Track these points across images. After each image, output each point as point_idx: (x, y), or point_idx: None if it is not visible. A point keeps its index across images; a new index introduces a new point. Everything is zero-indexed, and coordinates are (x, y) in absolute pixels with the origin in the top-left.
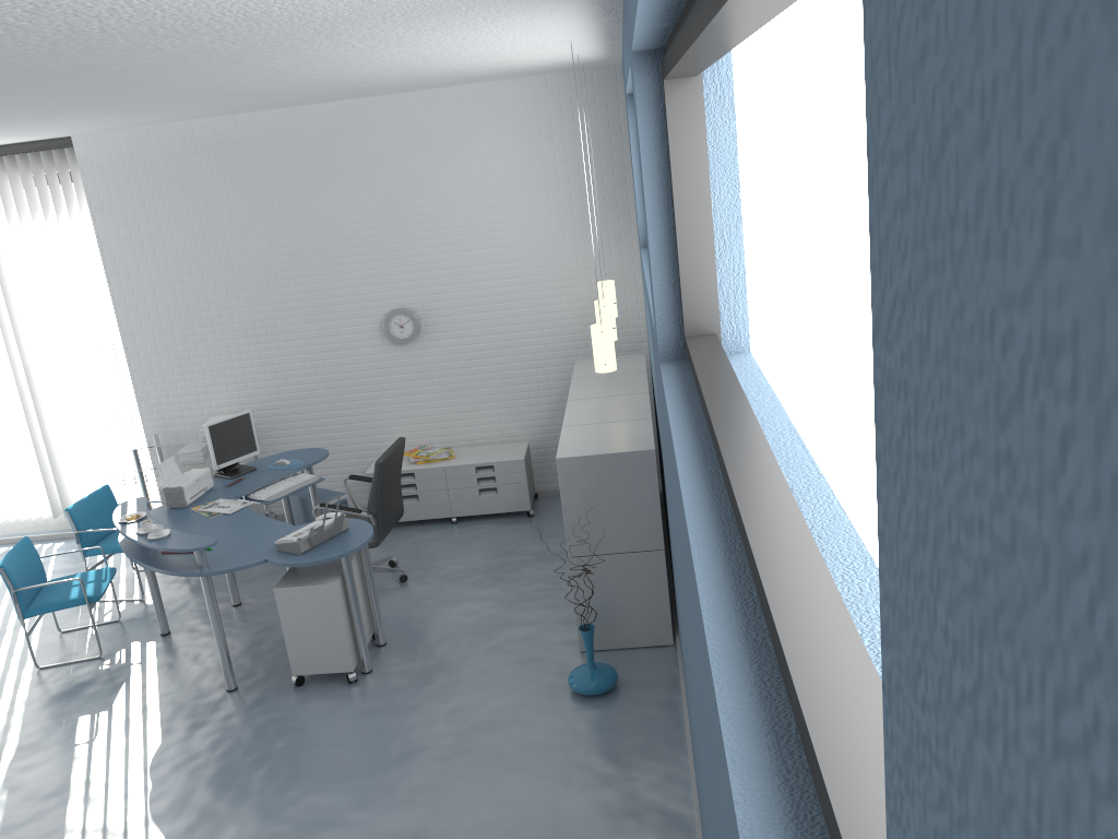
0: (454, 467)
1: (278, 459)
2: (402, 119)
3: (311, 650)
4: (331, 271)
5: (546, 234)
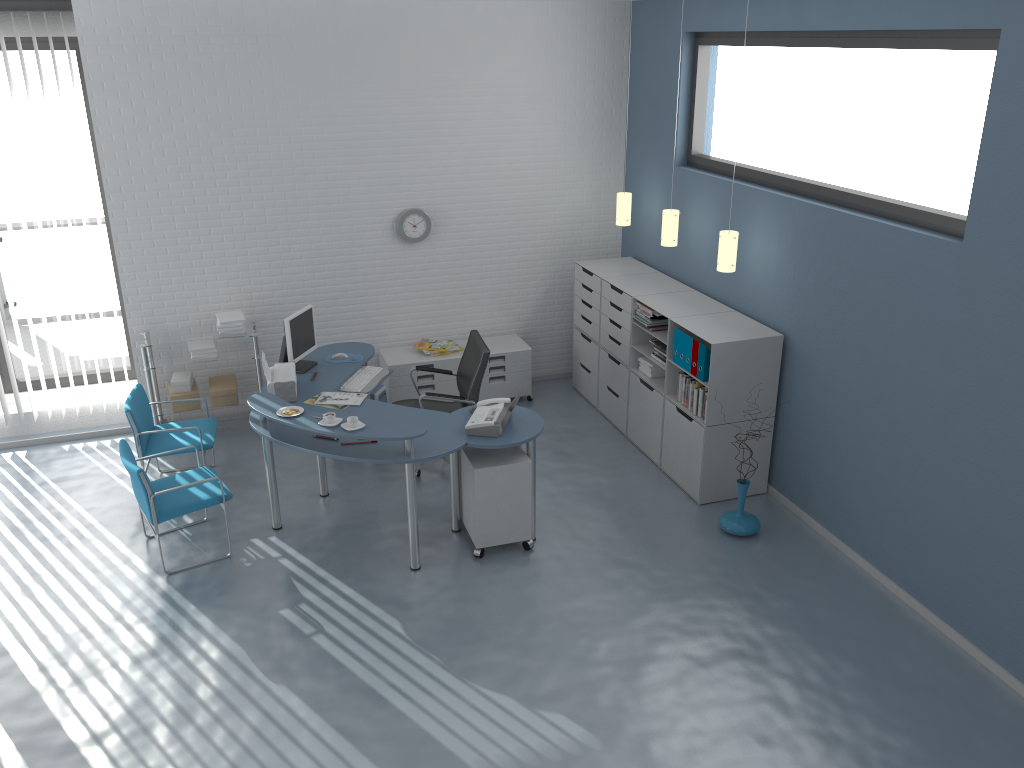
0: None
1: (326, 353)
2: (435, 26)
3: (498, 524)
4: (349, 169)
5: (550, 147)
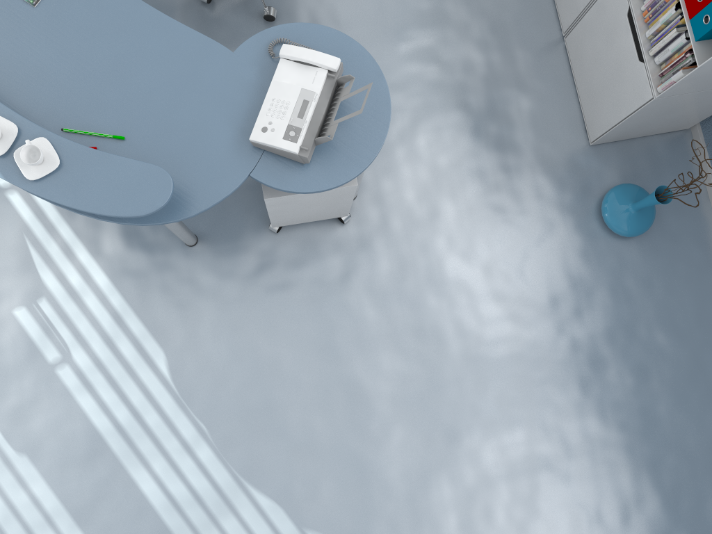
0: None
1: None
2: None
3: (302, 216)
4: None
5: None
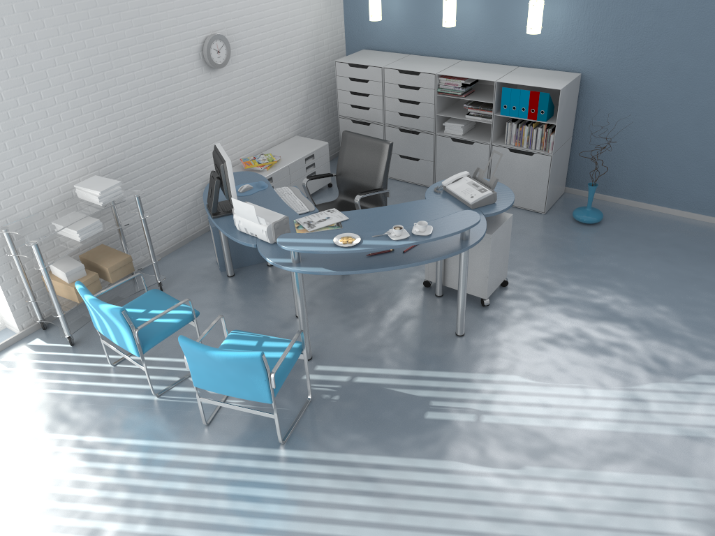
0: (294, 163)
1: None
2: None
3: (496, 273)
4: (156, 0)
5: None
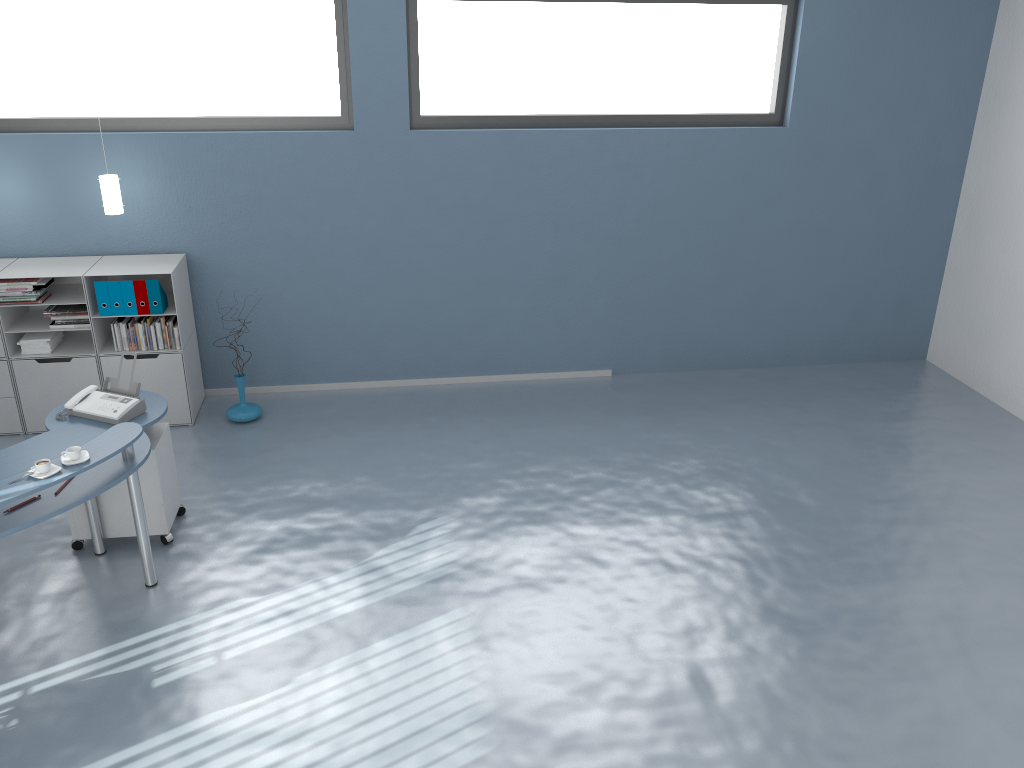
0: None
1: None
2: None
3: (170, 499)
4: None
5: None
